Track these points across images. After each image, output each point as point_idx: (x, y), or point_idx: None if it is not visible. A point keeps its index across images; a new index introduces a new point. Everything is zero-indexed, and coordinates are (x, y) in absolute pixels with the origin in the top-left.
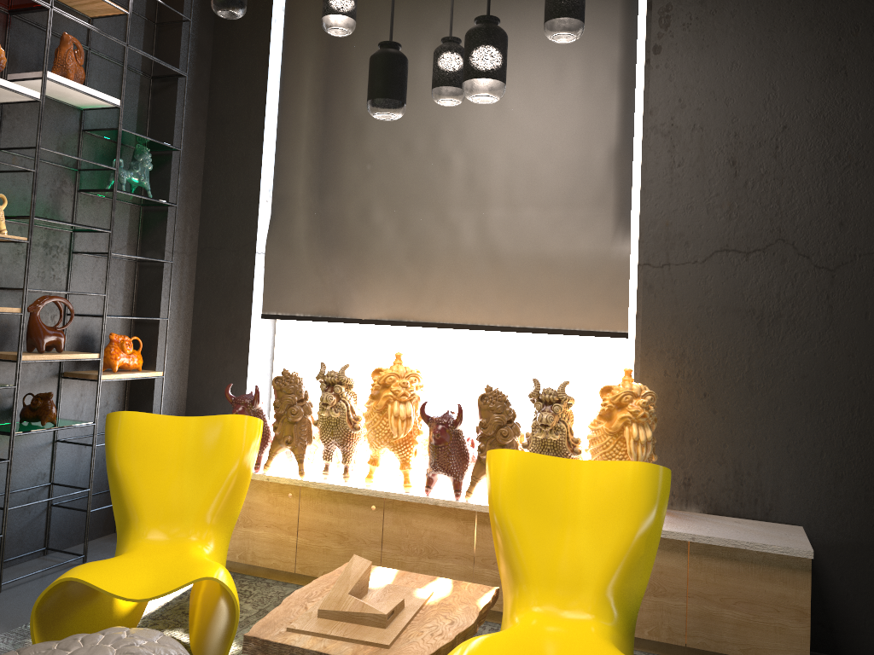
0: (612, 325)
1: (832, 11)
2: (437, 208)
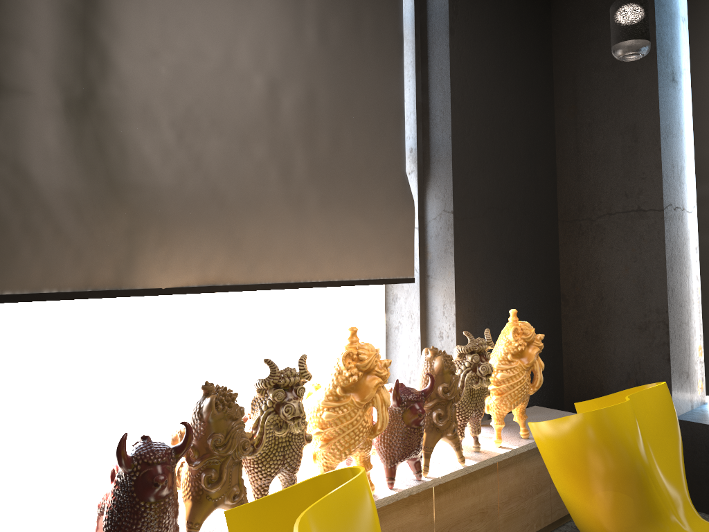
0: (404, 272)
1: (526, 42)
2: (252, 142)
